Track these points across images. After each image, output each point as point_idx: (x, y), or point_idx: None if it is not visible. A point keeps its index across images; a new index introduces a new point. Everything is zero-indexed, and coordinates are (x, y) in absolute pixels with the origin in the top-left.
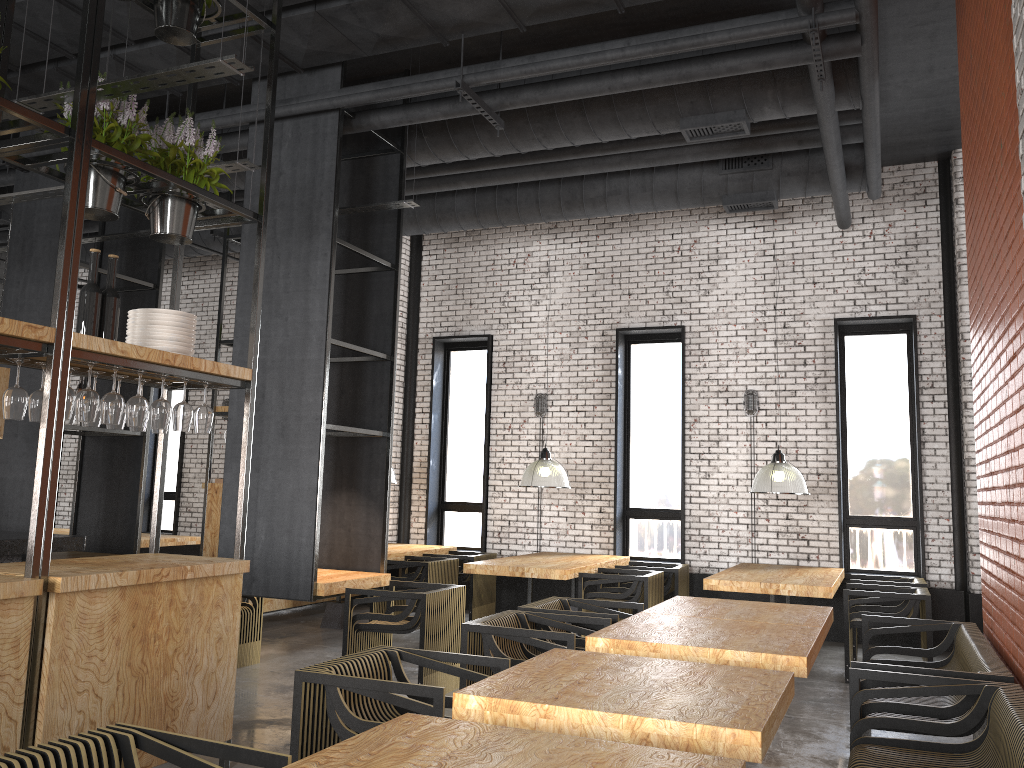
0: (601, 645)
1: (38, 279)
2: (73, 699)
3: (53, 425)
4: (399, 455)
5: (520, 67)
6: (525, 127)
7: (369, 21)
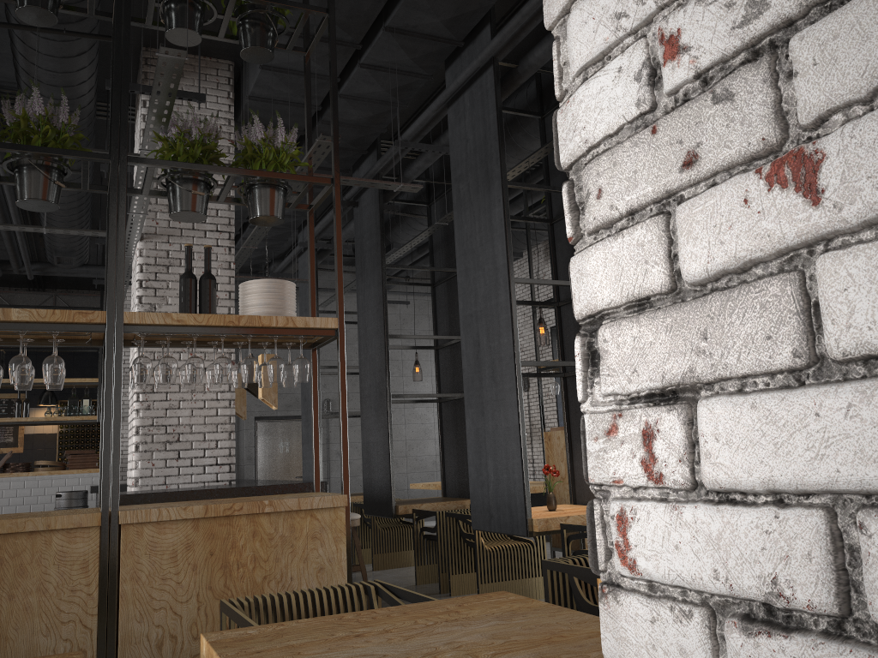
0: None
1: (368, 285)
2: (150, 615)
3: (111, 388)
4: None
5: None
6: None
7: None
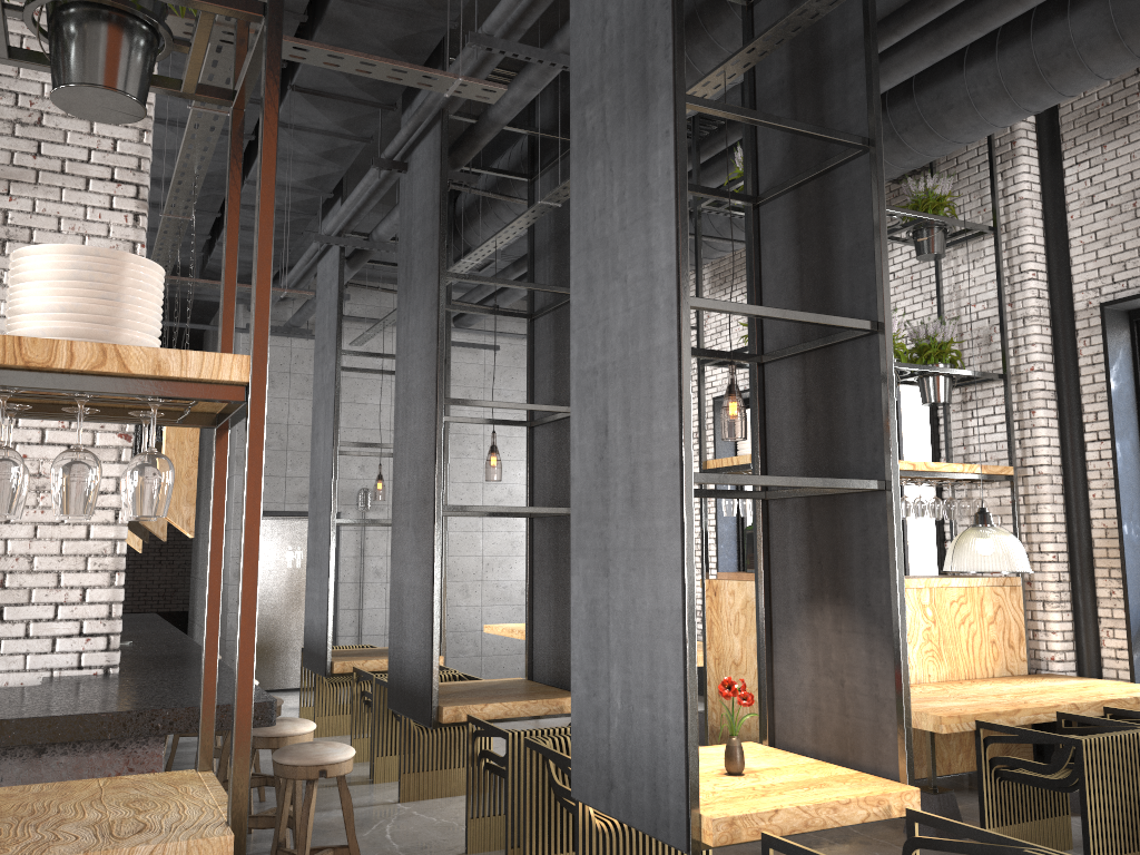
0: None
1: (415, 308)
2: None
3: None
4: (1062, 519)
5: None
6: None
7: None
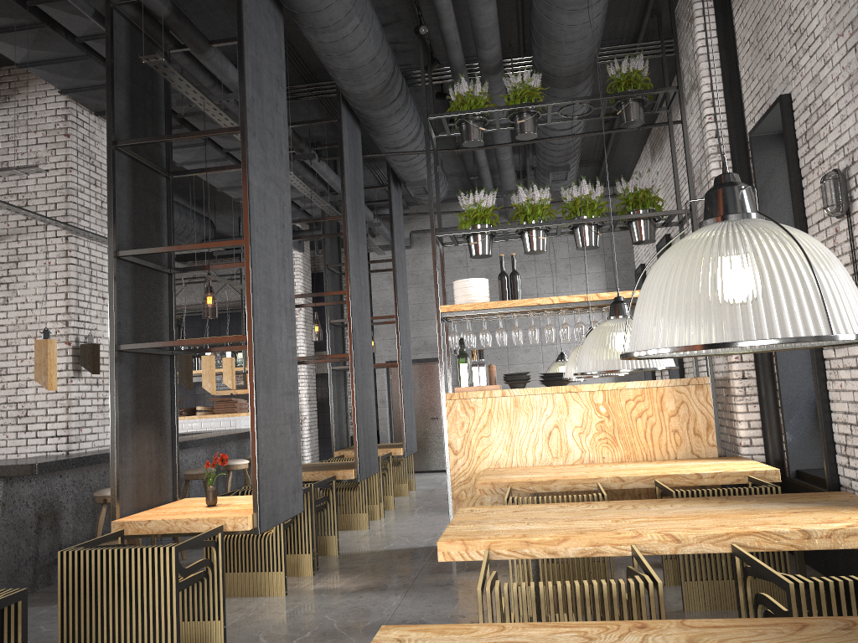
0: None
1: None
2: None
3: None
4: None
5: None
6: None
7: None
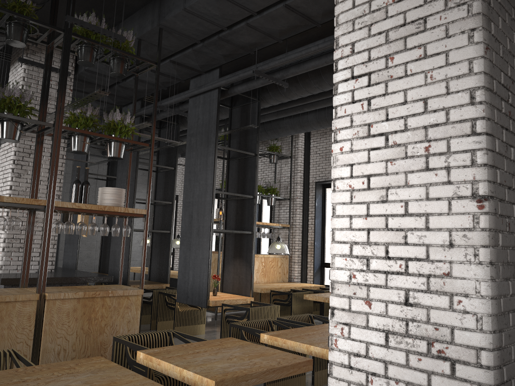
0: (266, 338)
1: (126, 169)
2: (55, 340)
3: (46, 236)
4: (301, 239)
5: (278, 60)
6: (309, 82)
7: (214, 50)
